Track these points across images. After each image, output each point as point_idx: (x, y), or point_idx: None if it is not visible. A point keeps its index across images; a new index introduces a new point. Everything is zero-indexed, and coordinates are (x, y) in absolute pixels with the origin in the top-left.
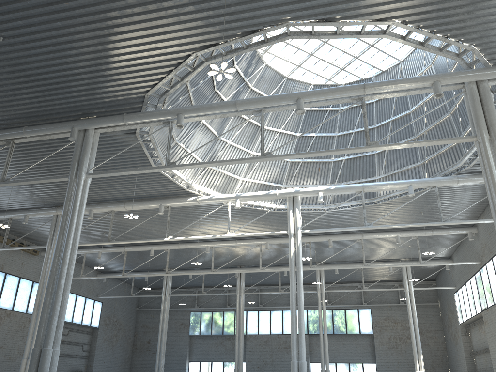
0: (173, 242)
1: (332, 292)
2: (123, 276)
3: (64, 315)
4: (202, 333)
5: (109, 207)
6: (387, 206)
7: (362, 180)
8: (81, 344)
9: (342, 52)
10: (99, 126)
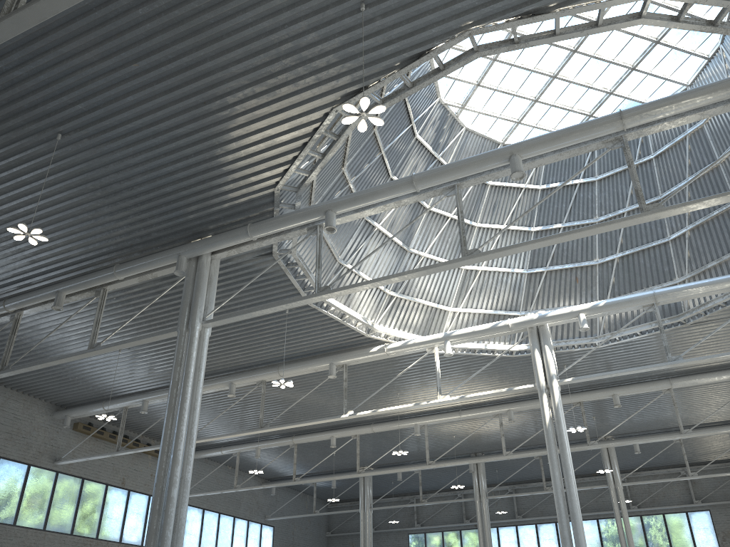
0: (364, 424)
1: (635, 486)
2: (295, 482)
3: (180, 546)
4: None
5: (257, 376)
6: (705, 326)
7: (653, 288)
8: None
9: (585, 88)
10: (215, 248)
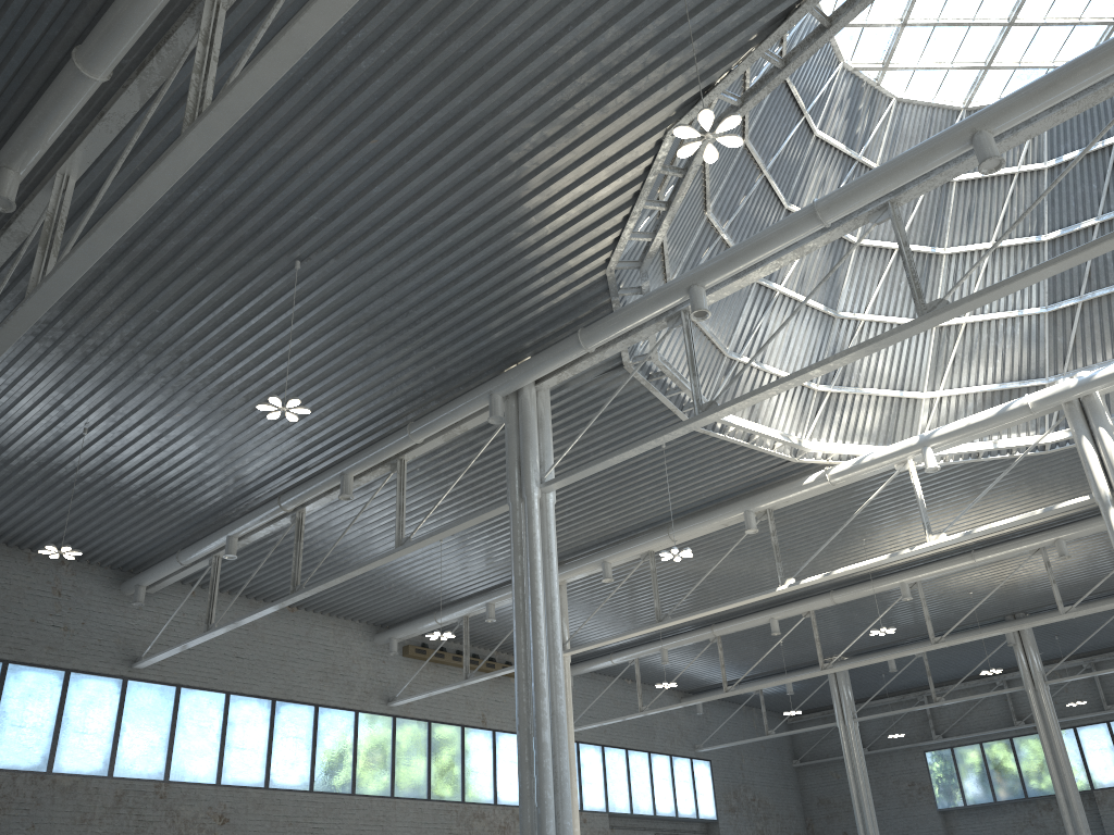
0: (818, 593)
1: None
2: (728, 694)
3: (567, 811)
4: (970, 800)
5: (639, 546)
6: None
7: None
8: None
9: None
10: (538, 375)
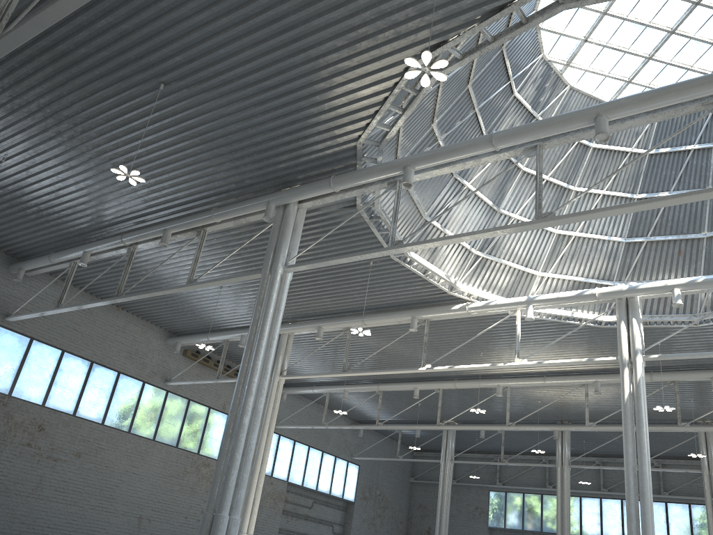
0: (448, 379)
1: None
2: (377, 427)
3: (247, 468)
4: (508, 525)
5: (343, 322)
6: None
7: None
8: (331, 523)
9: (708, 45)
10: (300, 198)
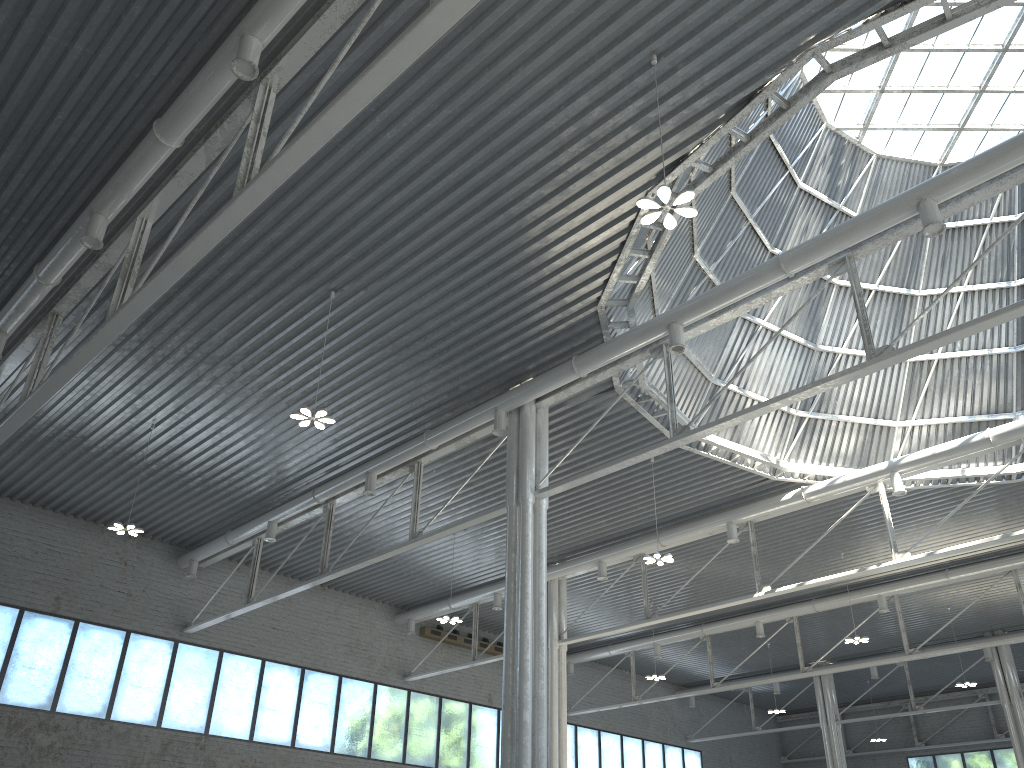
0: (801, 600)
1: None
2: (714, 689)
3: None
4: None
5: (631, 549)
6: None
7: None
8: None
9: None
10: (537, 395)
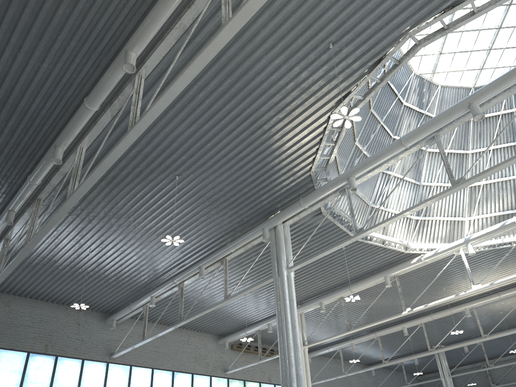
0: (425, 314)
1: None
2: (385, 364)
3: None
4: None
5: (336, 294)
6: None
7: None
8: None
9: None
10: (283, 219)
